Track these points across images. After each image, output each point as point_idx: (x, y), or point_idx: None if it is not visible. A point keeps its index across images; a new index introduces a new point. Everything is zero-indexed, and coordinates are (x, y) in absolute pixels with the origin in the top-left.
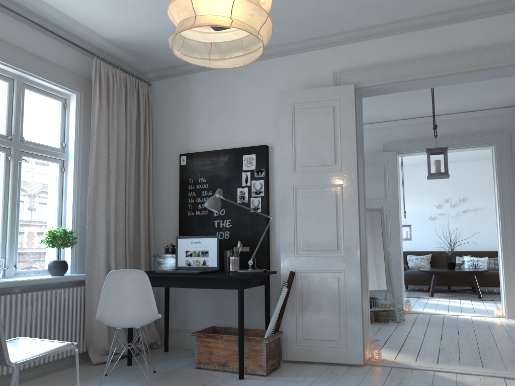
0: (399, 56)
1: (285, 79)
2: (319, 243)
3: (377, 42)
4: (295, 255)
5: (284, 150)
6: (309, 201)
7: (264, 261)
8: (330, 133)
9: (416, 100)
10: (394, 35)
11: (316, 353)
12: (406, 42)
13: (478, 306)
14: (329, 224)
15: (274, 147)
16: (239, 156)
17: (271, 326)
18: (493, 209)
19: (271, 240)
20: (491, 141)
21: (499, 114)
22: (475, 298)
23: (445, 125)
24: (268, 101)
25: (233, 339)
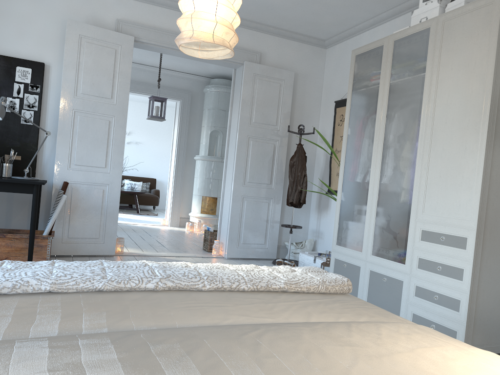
0: (169, 27)
1: (69, 6)
2: (91, 160)
3: (155, 9)
4: (68, 168)
5: (68, 75)
6: (86, 125)
7: (31, 170)
8: (110, 72)
9: (139, 50)
10: (168, 9)
11: (78, 248)
12: (175, 19)
13: (143, 219)
14: (101, 146)
15: (51, 67)
16: (12, 66)
17: (50, 227)
18: (150, 145)
19: (39, 153)
20: (179, 97)
21: (187, 78)
22: (134, 213)
23: (149, 75)
24: (49, 21)
25: (17, 237)
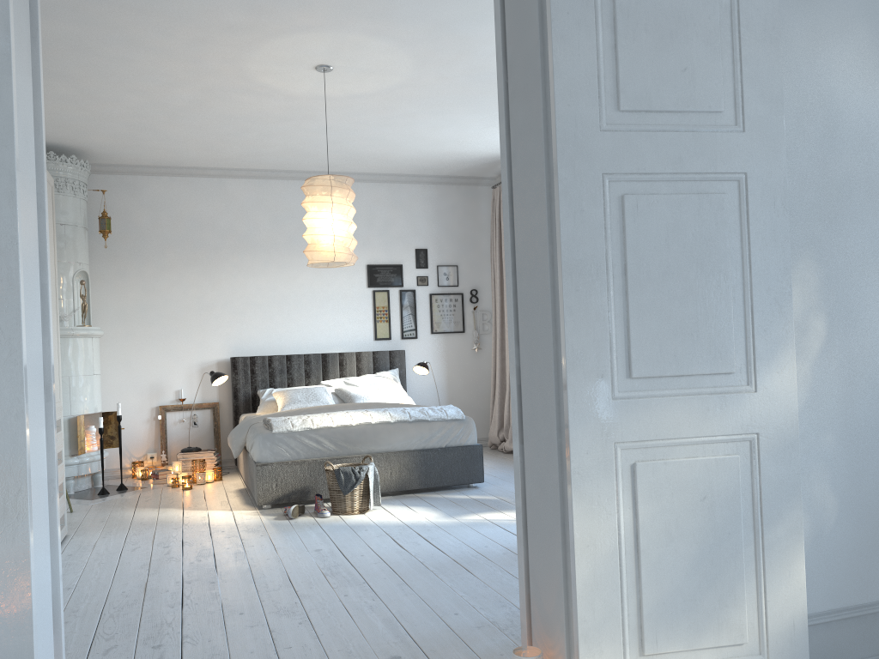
0: None
1: None
2: None
3: None
4: None
5: None
6: None
7: None
8: None
9: None
10: None
11: None
12: None
13: None
14: None
15: None
16: None
17: None
18: None
19: None
20: None
21: None
22: None
23: None
24: None
25: None
